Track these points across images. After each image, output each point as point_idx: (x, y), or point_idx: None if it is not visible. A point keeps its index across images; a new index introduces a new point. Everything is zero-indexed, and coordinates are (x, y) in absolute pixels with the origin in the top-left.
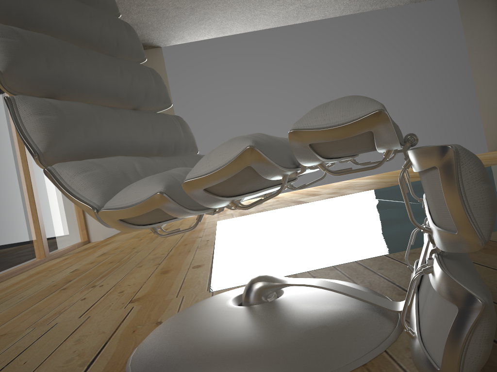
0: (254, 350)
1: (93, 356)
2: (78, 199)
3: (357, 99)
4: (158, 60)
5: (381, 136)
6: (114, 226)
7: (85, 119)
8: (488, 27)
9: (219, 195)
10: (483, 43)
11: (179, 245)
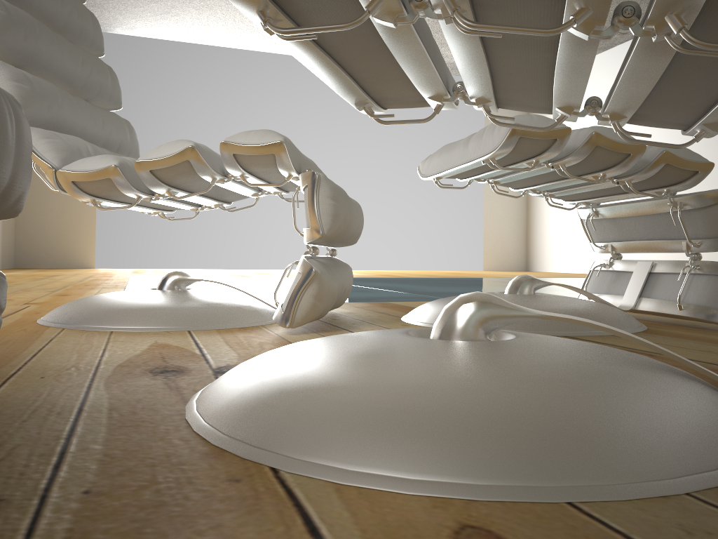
0: (161, 307)
1: None
2: (40, 158)
3: (271, 132)
4: None
5: (280, 159)
6: (65, 187)
7: (50, 97)
8: None
9: (160, 180)
10: None
11: (78, 285)
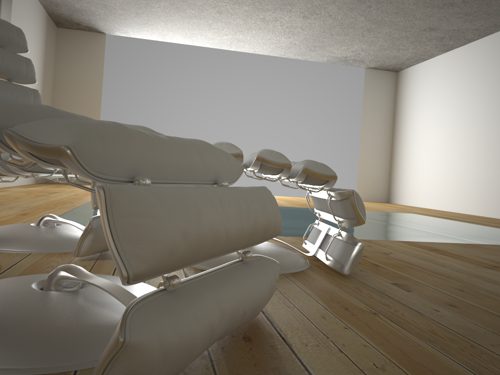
0: (23, 238)
1: None
2: None
3: None
4: (100, 45)
5: None
6: None
7: None
8: (382, 100)
9: (23, 170)
10: (375, 112)
11: (51, 204)
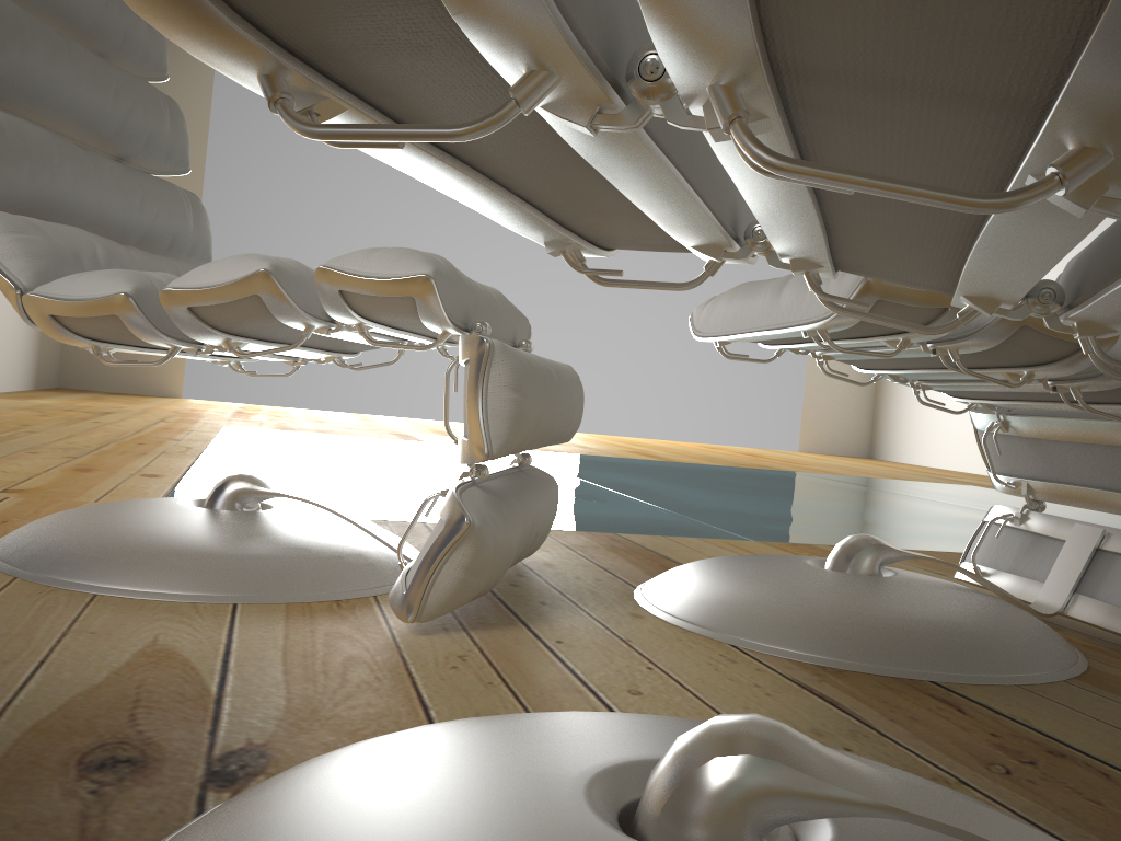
0: (195, 550)
1: None
2: None
3: (412, 255)
4: None
5: (425, 307)
6: (39, 323)
7: (37, 155)
8: None
9: (209, 324)
10: None
11: (127, 441)
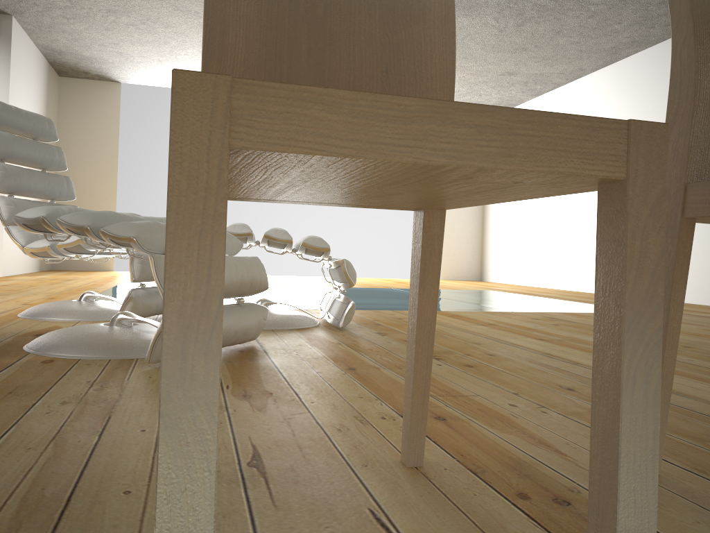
0: (71, 310)
1: (1, 312)
2: (16, 241)
3: None
4: (114, 96)
5: None
6: (28, 254)
7: (25, 209)
8: None
9: (70, 252)
10: None
11: (73, 290)
